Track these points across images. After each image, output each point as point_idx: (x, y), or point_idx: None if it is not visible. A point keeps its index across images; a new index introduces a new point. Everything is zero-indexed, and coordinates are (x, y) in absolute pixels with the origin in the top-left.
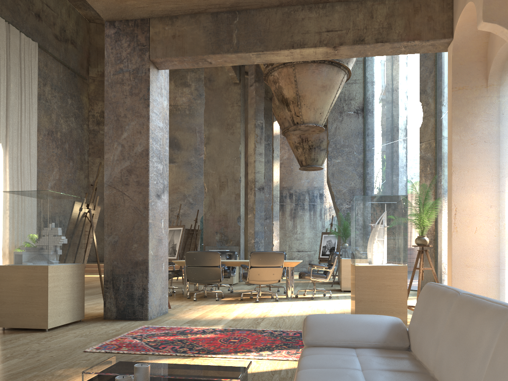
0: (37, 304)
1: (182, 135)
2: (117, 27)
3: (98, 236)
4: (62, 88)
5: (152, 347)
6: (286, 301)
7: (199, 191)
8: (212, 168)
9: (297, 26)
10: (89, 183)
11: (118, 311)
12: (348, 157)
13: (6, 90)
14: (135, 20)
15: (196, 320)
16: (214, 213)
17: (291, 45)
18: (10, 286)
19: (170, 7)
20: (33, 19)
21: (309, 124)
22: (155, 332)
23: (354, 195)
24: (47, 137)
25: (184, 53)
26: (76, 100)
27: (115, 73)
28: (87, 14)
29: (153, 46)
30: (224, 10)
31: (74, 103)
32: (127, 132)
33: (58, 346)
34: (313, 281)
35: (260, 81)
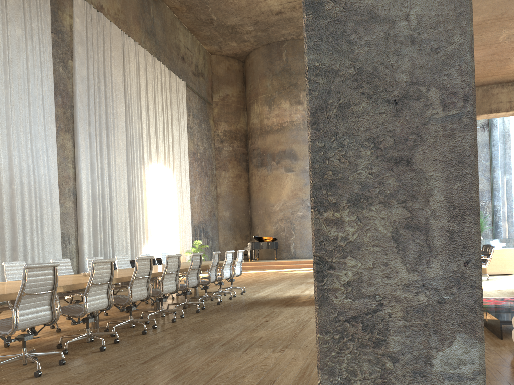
0: None
1: (298, 147)
2: None
3: (227, 238)
4: (198, 115)
5: None
6: None
7: None
8: None
9: (493, 98)
10: (217, 193)
11: None
12: None
13: (171, 125)
14: None
15: None
16: None
17: (490, 111)
18: None
19: None
20: (180, 62)
21: None
22: None
23: (483, 196)
24: (192, 158)
25: None
26: (206, 124)
27: None
28: (211, 49)
29: None
30: None
31: (205, 127)
32: None
33: None
34: None
35: None
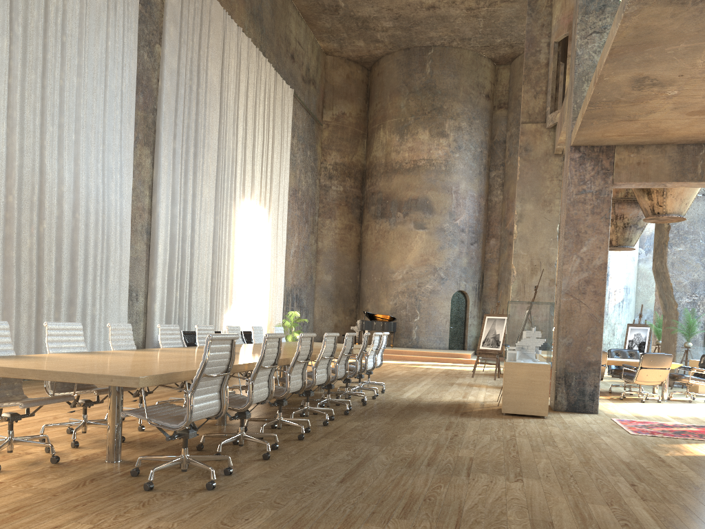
0: (538, 395)
1: (436, 195)
2: (582, 151)
3: (325, 312)
4: (304, 138)
5: (677, 434)
6: (669, 403)
7: (451, 264)
8: (523, 250)
9: None
10: (317, 248)
11: (568, 404)
12: (691, 245)
13: (271, 148)
14: (600, 146)
15: (639, 416)
16: (522, 299)
17: None
18: (513, 380)
19: (644, 140)
20: (289, 61)
21: (673, 215)
22: (640, 423)
23: (697, 288)
24: (292, 197)
25: (648, 179)
26: (313, 151)
27: (578, 193)
28: (328, 47)
29: (617, 171)
30: (691, 143)
31: (311, 155)
32: (587, 247)
33: (598, 429)
34: (690, 384)
35: None
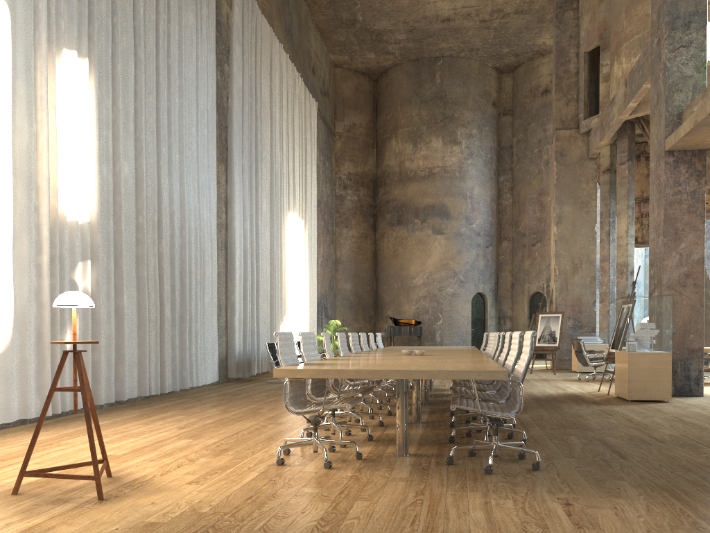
0: (661, 381)
1: (452, 201)
2: (676, 155)
3: (346, 320)
4: (323, 150)
5: None
6: None
7: (470, 267)
8: (564, 250)
9: None
10: (336, 258)
11: (675, 389)
12: None
13: (304, 161)
14: (693, 151)
15: None
16: (566, 297)
17: None
18: (637, 368)
19: None
20: (311, 75)
21: None
22: None
23: None
24: (317, 208)
25: None
26: (329, 162)
27: (674, 194)
28: (338, 59)
29: (709, 173)
30: None
31: (328, 166)
32: (685, 243)
33: None
34: None
35: (631, 159)
